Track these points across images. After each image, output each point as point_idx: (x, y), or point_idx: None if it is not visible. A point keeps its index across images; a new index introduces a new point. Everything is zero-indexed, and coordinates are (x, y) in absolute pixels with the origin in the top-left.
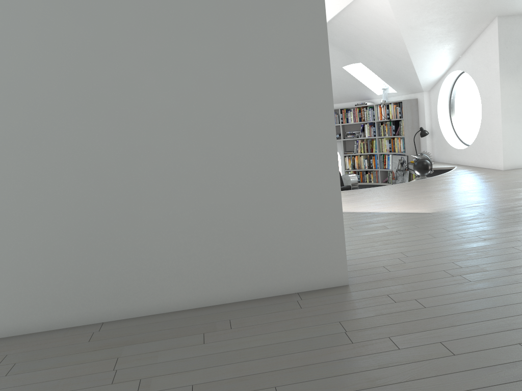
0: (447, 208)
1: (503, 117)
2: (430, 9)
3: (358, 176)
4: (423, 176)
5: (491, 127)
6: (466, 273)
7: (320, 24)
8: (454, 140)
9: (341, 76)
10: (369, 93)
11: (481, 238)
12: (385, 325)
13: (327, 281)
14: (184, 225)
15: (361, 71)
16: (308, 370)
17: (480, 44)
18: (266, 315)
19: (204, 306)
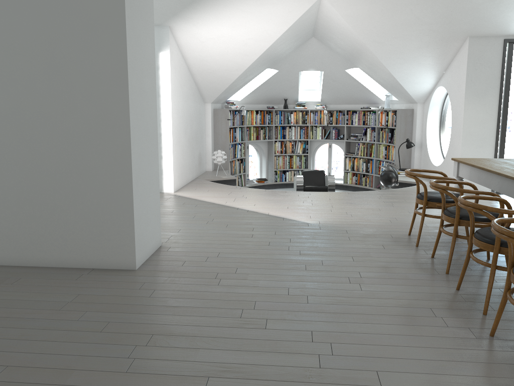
0: (330, 222)
1: (463, 140)
2: (389, 26)
3: (355, 178)
4: (387, 188)
5: (455, 148)
6: (228, 278)
7: (122, 54)
8: (437, 156)
9: (346, 78)
10: (375, 98)
11: (301, 252)
12: (100, 303)
13: (119, 263)
14: (11, 201)
15: (366, 75)
16: (2, 320)
17: (456, 63)
18: (46, 280)
19: (23, 265)
